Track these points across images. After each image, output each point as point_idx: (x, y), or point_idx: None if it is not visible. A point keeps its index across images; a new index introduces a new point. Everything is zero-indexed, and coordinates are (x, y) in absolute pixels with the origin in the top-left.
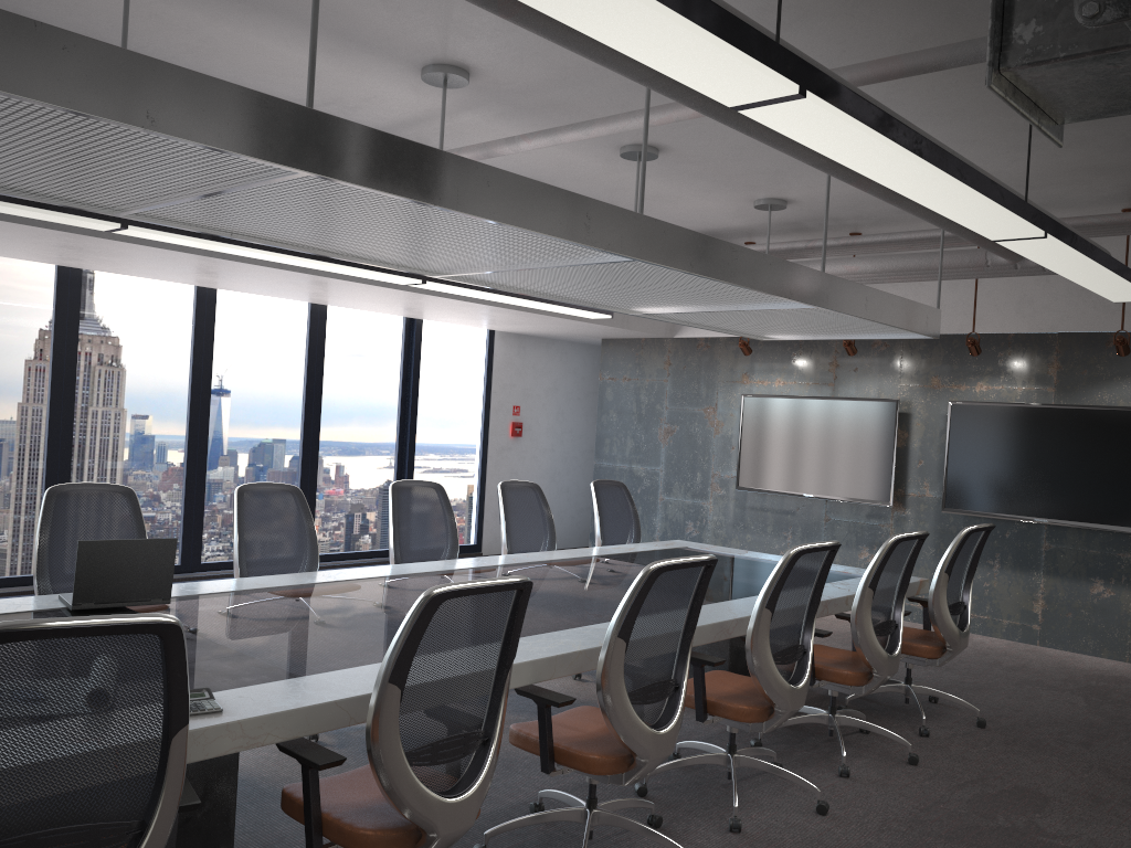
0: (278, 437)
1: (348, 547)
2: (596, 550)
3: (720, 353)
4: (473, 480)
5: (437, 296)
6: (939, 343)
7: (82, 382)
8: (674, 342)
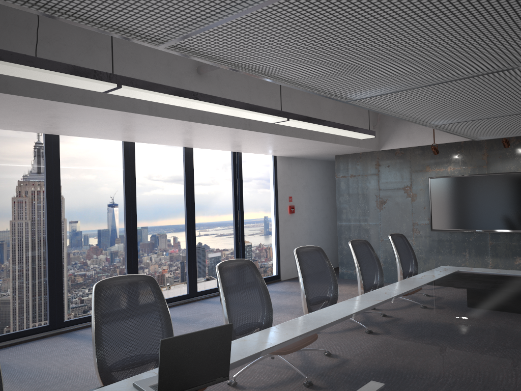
0: (174, 226)
1: (214, 284)
2: (417, 279)
3: (410, 156)
4: (273, 240)
5: (271, 133)
6: None
7: (64, 204)
8: (380, 153)
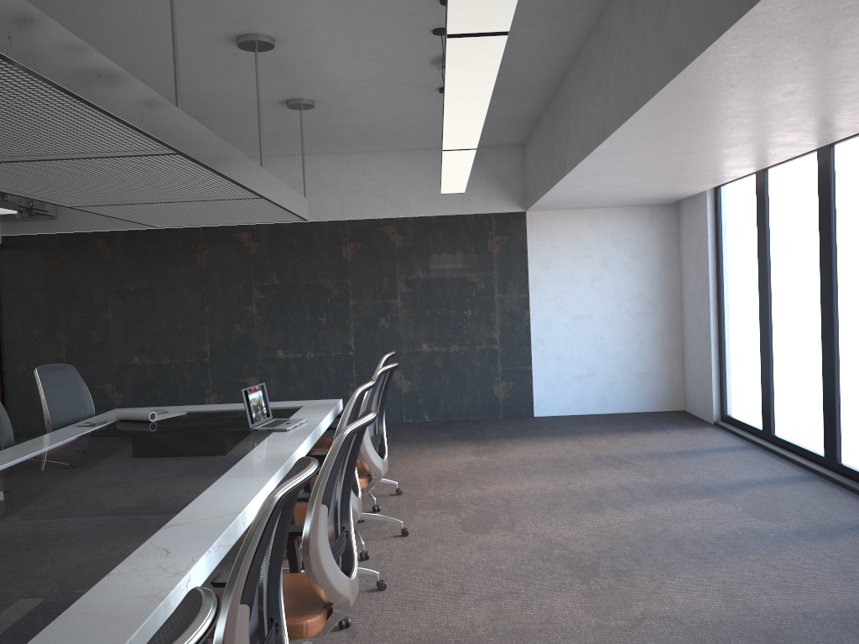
0: None
1: None
2: None
3: None
4: None
5: None
6: None
7: None
8: None
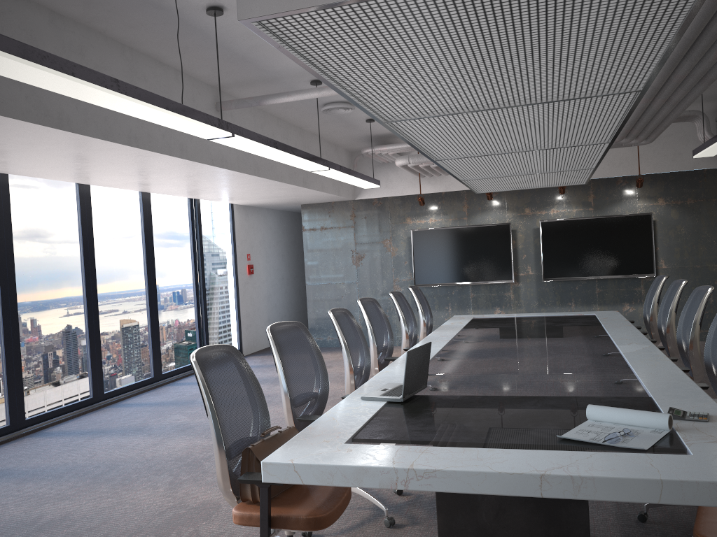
0: (135, 293)
1: (178, 364)
2: (450, 326)
3: (390, 207)
4: (233, 307)
5: (274, 180)
6: (527, 190)
7: (17, 266)
8: (356, 202)
